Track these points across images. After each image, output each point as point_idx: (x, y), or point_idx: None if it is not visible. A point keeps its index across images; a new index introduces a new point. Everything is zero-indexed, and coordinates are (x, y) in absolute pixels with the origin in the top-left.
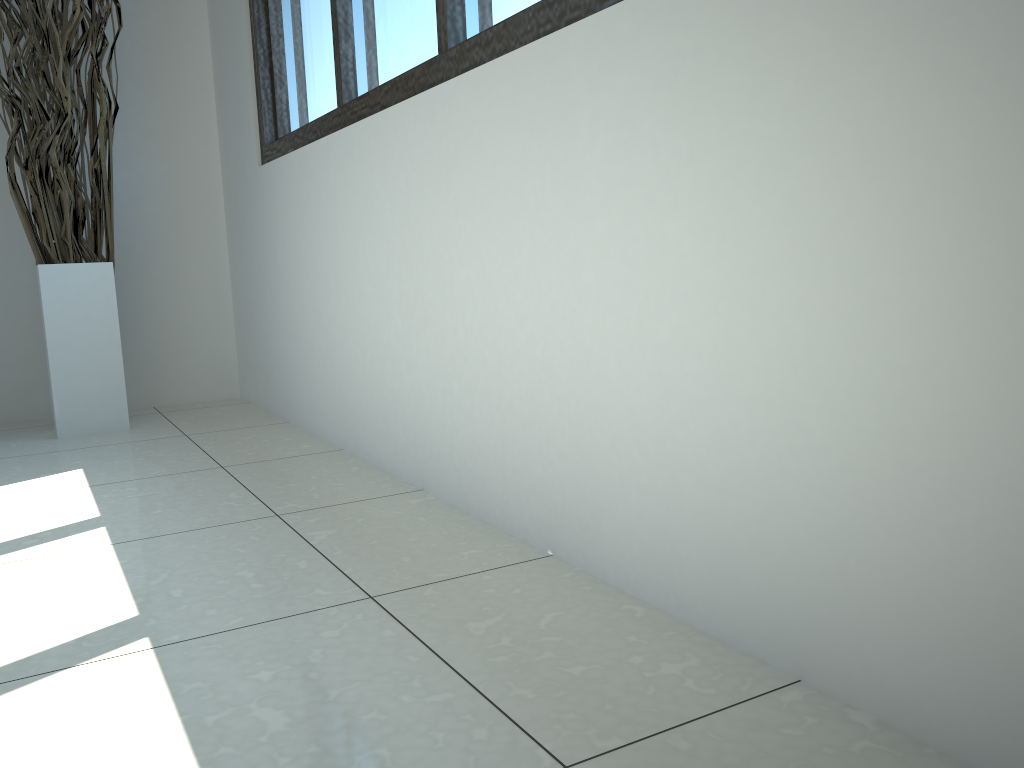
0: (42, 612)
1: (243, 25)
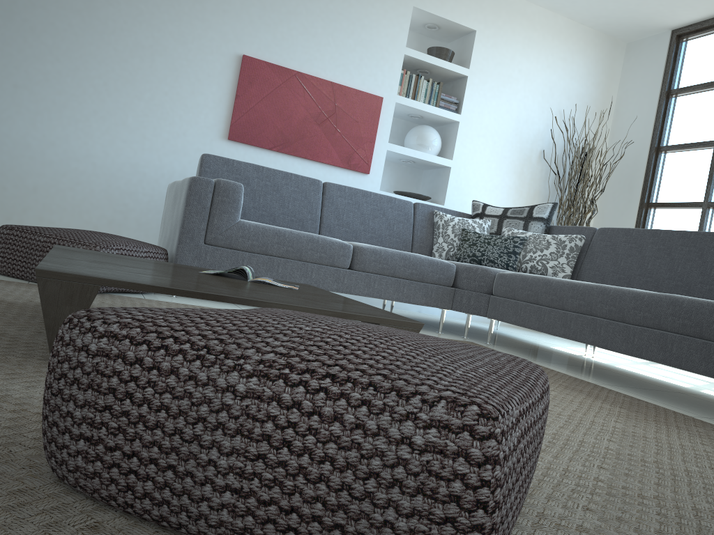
0: (698, 376)
1: (631, 220)
